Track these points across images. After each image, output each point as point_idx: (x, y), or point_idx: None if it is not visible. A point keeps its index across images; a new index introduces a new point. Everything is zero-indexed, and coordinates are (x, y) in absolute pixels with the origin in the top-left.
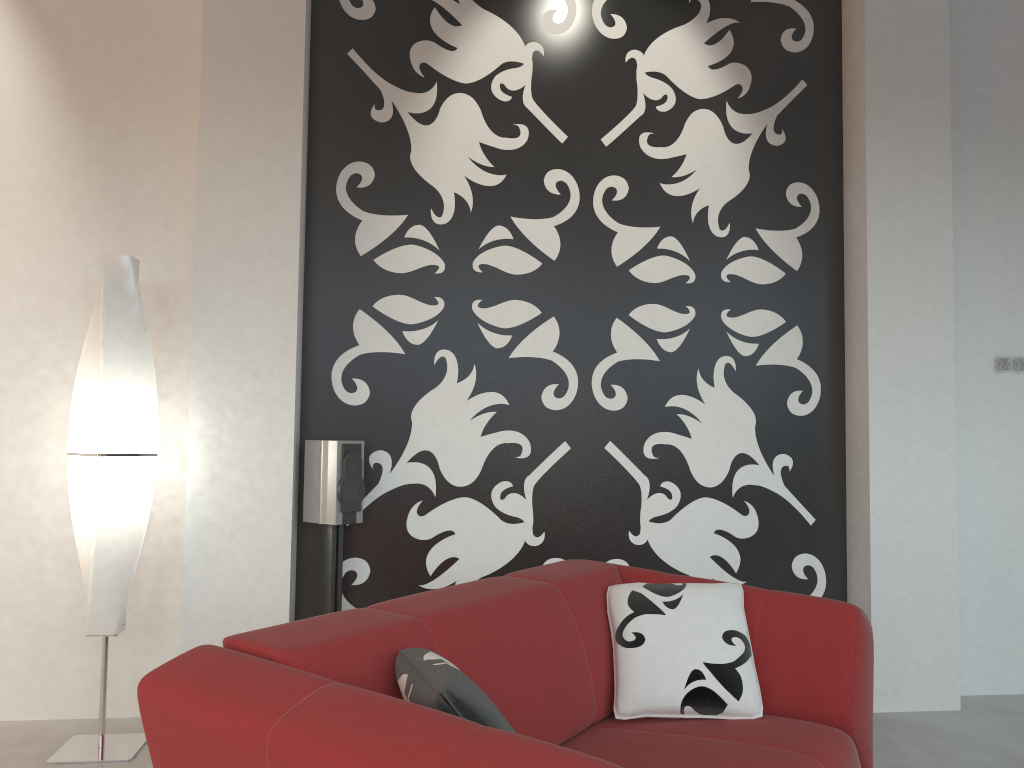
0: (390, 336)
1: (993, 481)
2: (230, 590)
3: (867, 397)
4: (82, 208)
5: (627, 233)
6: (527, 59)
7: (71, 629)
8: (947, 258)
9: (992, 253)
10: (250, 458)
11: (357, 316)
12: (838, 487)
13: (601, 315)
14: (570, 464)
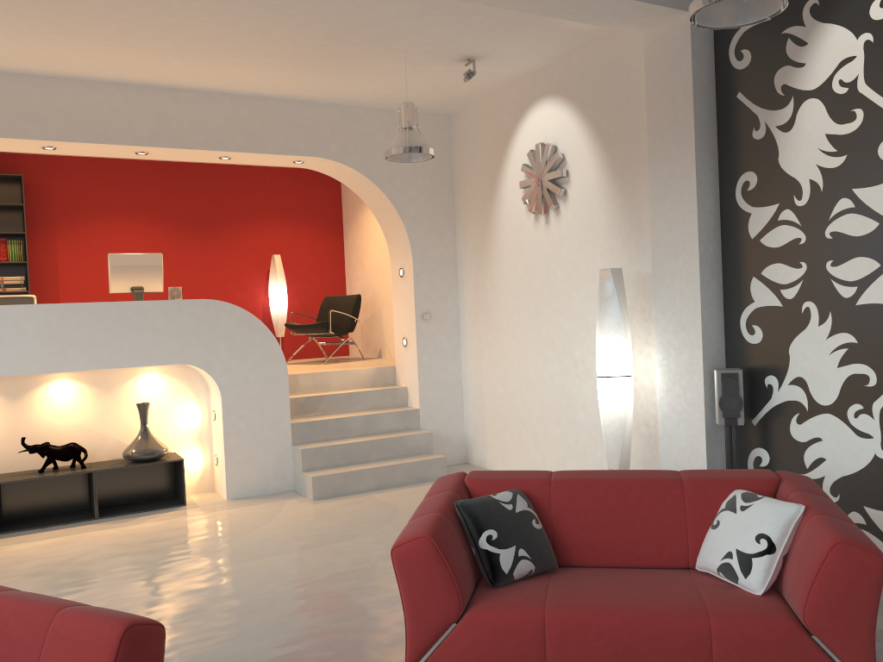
0: (772, 294)
1: None
2: (678, 457)
3: None
4: (621, 234)
5: None
6: (859, 50)
7: (633, 465)
8: None
9: None
10: (683, 379)
11: (752, 281)
12: None
13: None
14: None
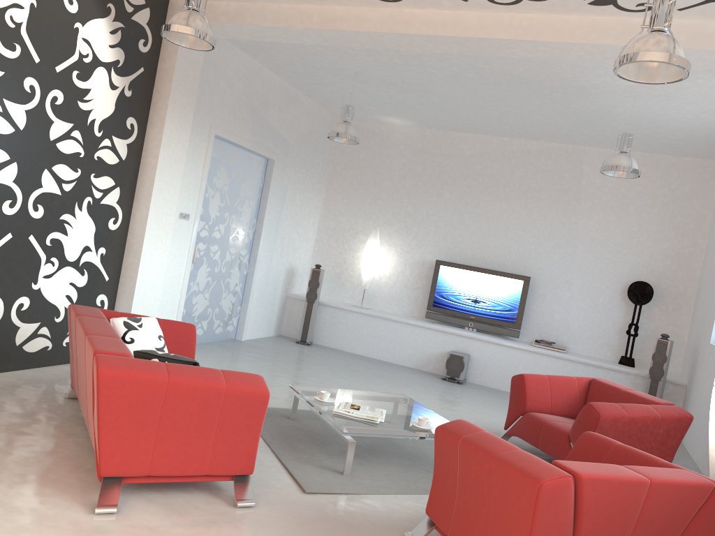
0: None
1: (169, 264)
2: None
3: (145, 227)
4: None
5: (59, 123)
6: (27, 6)
7: None
8: (182, 171)
9: (188, 167)
10: None
11: None
12: (119, 264)
13: (39, 166)
14: (11, 245)
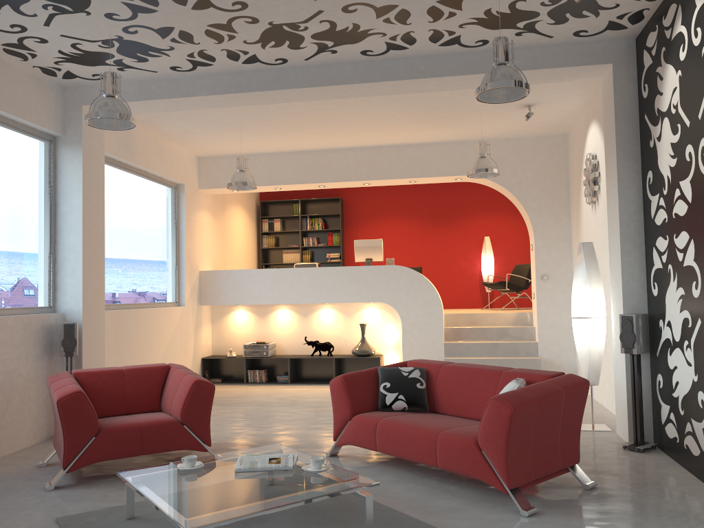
0: (659, 259)
1: None
2: (618, 377)
3: None
4: None
5: None
6: (677, 82)
7: None
8: None
9: None
10: (618, 321)
11: (653, 250)
12: None
13: None
14: (701, 332)
